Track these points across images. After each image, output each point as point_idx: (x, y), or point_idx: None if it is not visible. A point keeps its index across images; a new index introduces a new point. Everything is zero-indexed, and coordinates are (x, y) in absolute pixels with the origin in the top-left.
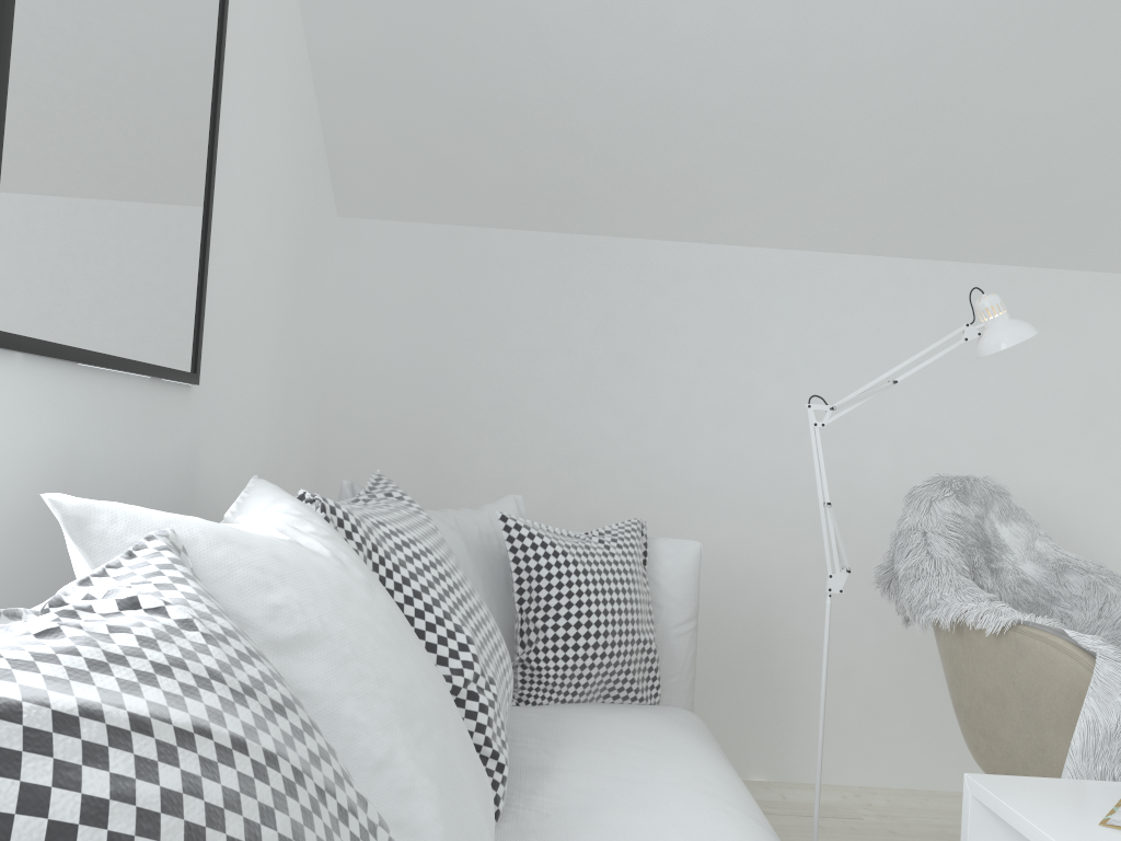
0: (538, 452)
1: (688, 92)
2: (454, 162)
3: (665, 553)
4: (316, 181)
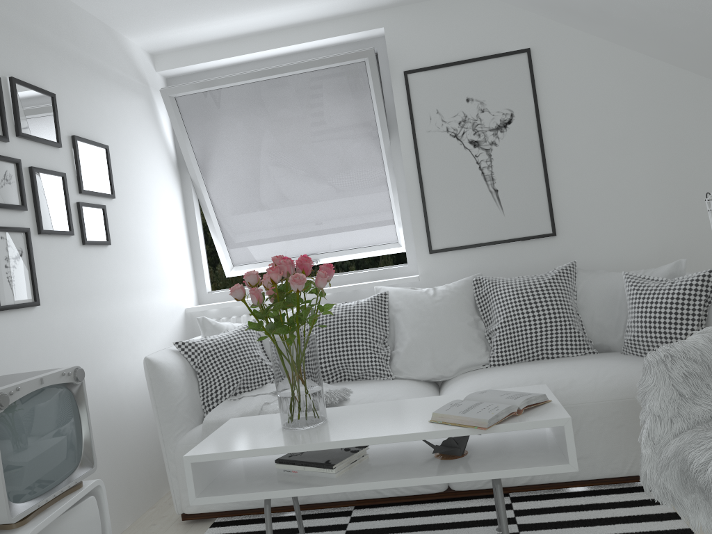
0: None
1: None
2: None
3: None
4: (699, 102)
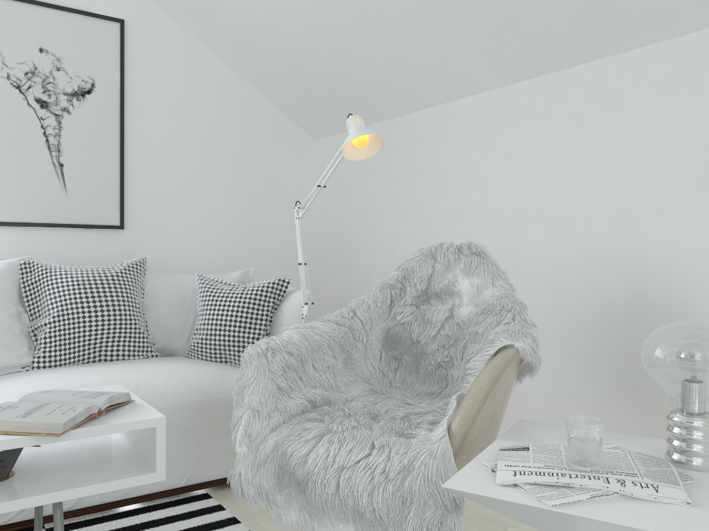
0: (378, 249)
1: (339, 31)
2: (316, 102)
3: (293, 296)
4: (272, 130)
